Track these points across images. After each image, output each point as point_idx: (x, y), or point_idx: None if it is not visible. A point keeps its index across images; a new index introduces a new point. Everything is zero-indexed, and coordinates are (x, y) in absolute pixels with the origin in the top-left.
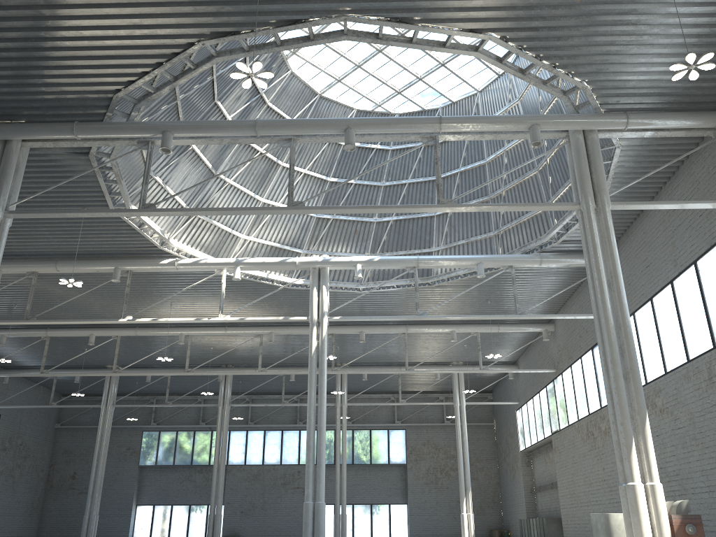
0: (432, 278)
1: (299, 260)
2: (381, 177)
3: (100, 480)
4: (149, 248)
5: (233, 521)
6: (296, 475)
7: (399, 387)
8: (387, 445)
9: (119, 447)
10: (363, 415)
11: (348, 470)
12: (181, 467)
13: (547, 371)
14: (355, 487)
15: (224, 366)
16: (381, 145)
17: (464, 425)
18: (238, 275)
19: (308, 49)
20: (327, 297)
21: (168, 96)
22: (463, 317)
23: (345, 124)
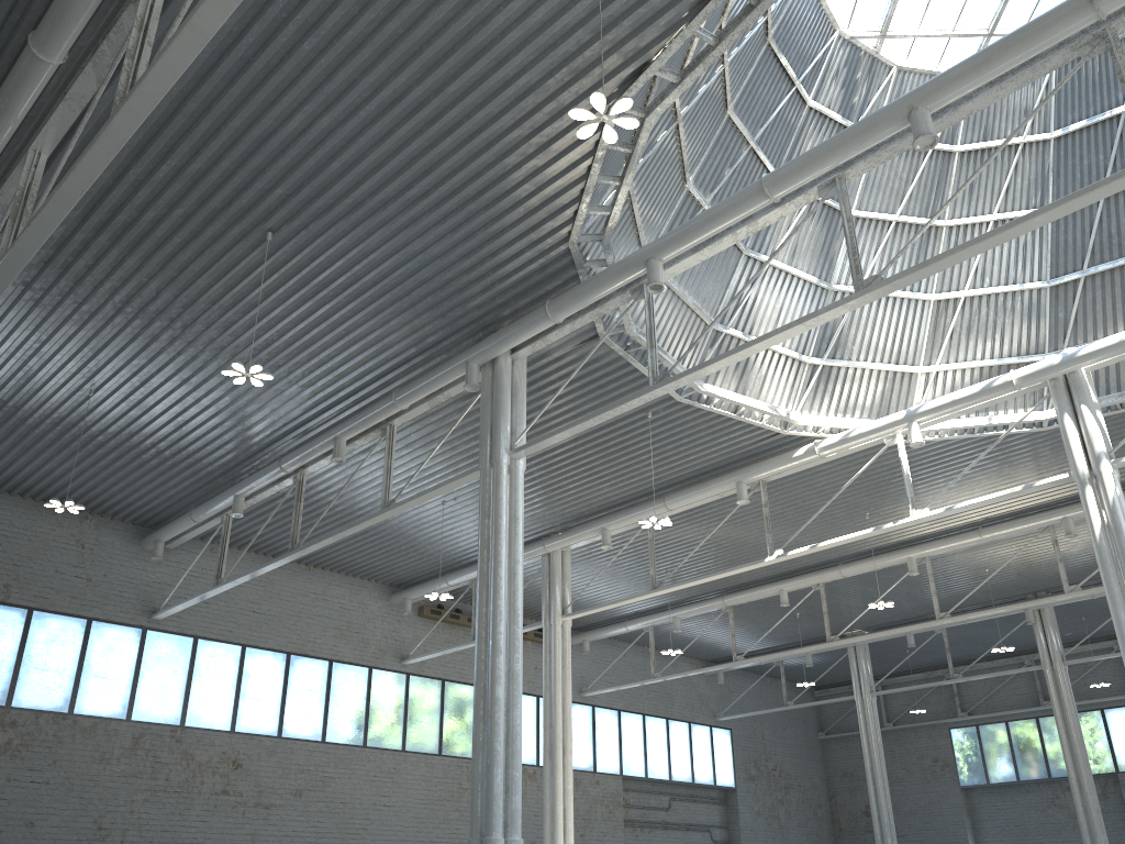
0: None
1: (1017, 375)
2: None
3: (886, 814)
4: (771, 438)
5: None
6: None
7: None
8: None
9: (919, 759)
10: None
11: None
12: (1034, 783)
13: None
14: None
15: (1030, 596)
16: None
17: None
18: (918, 436)
19: (905, 17)
20: (1097, 424)
21: (685, 207)
22: None
23: (904, 105)
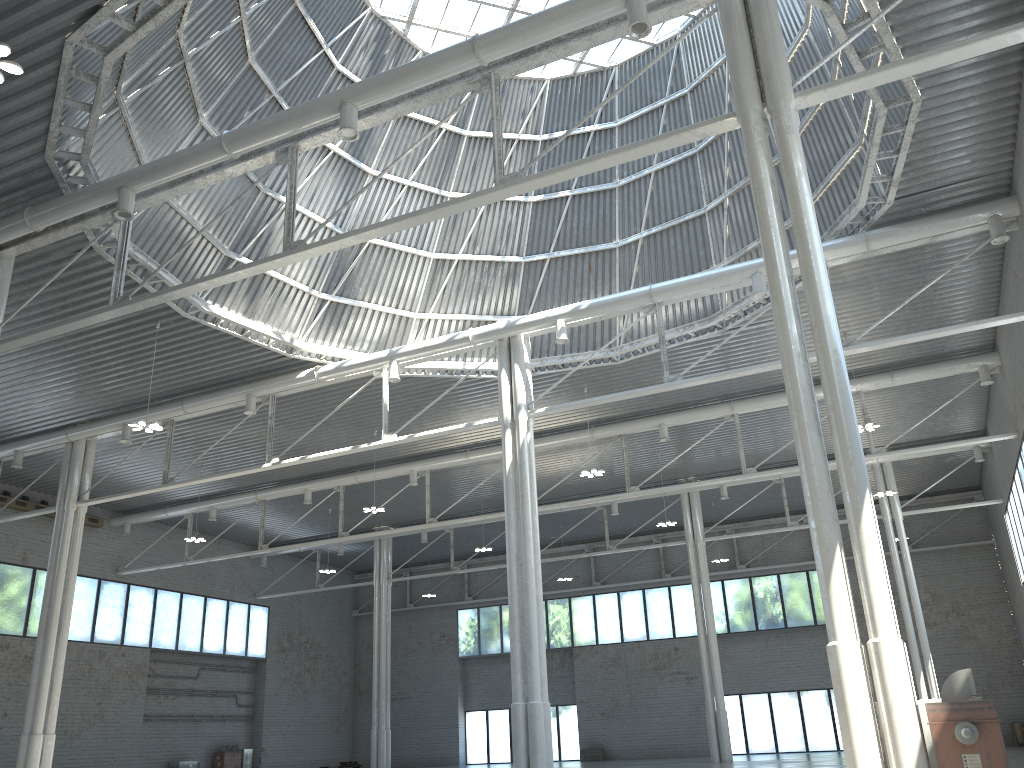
0: (716, 317)
1: (473, 333)
2: (612, 175)
3: (384, 681)
4: (279, 359)
5: (593, 727)
6: (673, 655)
7: (784, 503)
8: (808, 595)
9: (431, 634)
10: (763, 553)
11: (753, 641)
12: None
13: (1001, 439)
14: (768, 665)
15: None
16: (601, 123)
17: (904, 551)
18: (395, 373)
19: (429, 10)
20: (523, 381)
21: (198, 140)
22: (742, 372)
23: (337, 98)
